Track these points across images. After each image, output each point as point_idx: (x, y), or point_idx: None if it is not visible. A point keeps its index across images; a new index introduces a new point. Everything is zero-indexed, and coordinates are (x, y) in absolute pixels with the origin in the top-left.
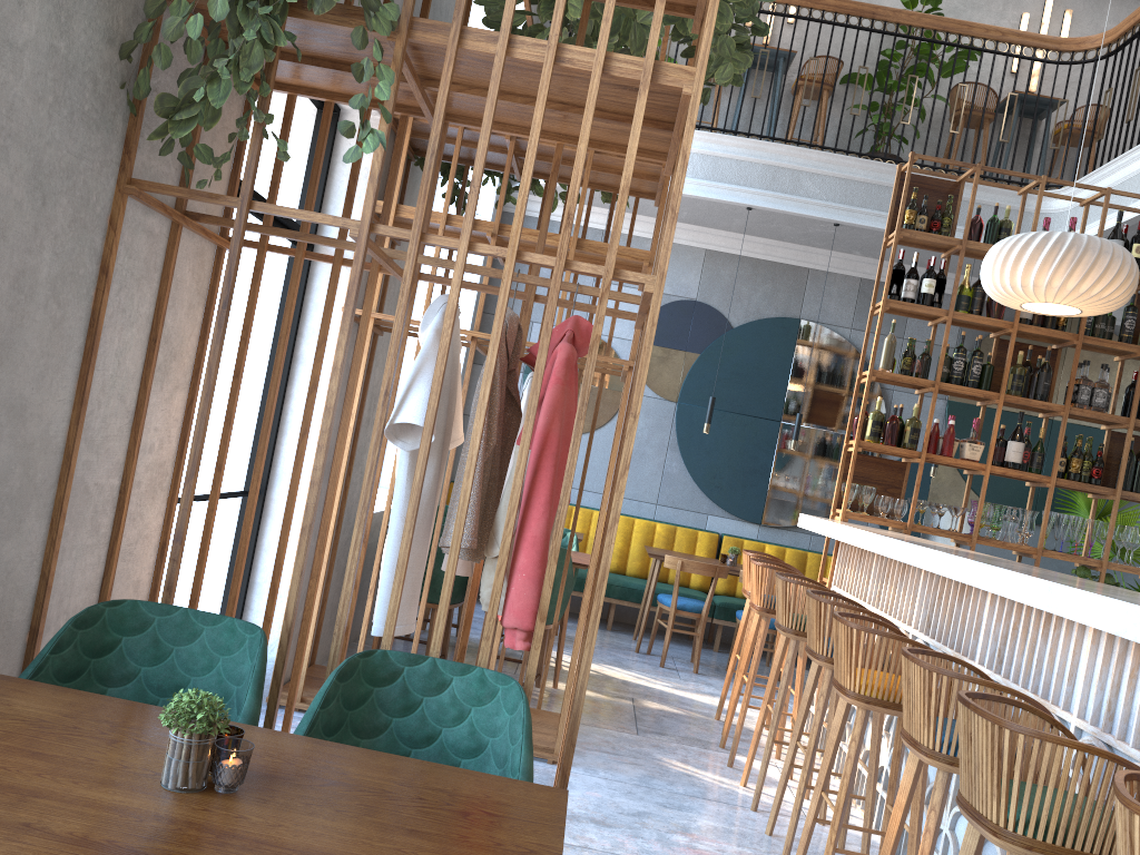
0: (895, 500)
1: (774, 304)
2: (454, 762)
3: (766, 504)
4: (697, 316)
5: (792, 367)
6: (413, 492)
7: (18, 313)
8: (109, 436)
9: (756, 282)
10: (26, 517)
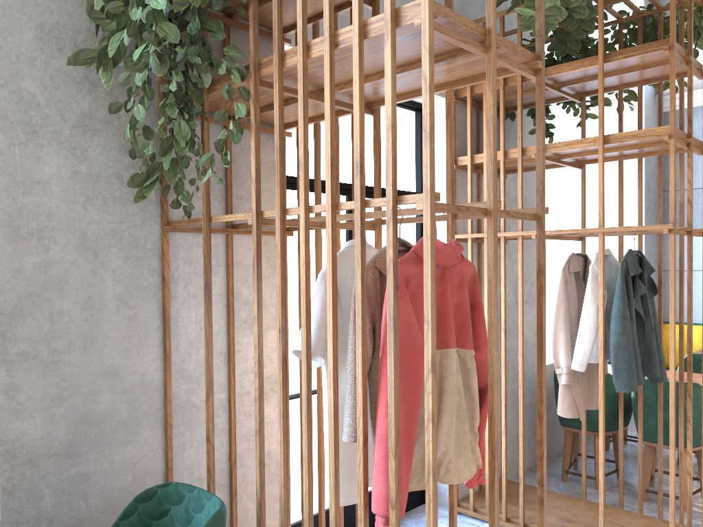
0: None
1: None
2: None
3: None
4: None
5: None
6: (303, 402)
7: (93, 320)
8: None
9: None
10: (140, 430)
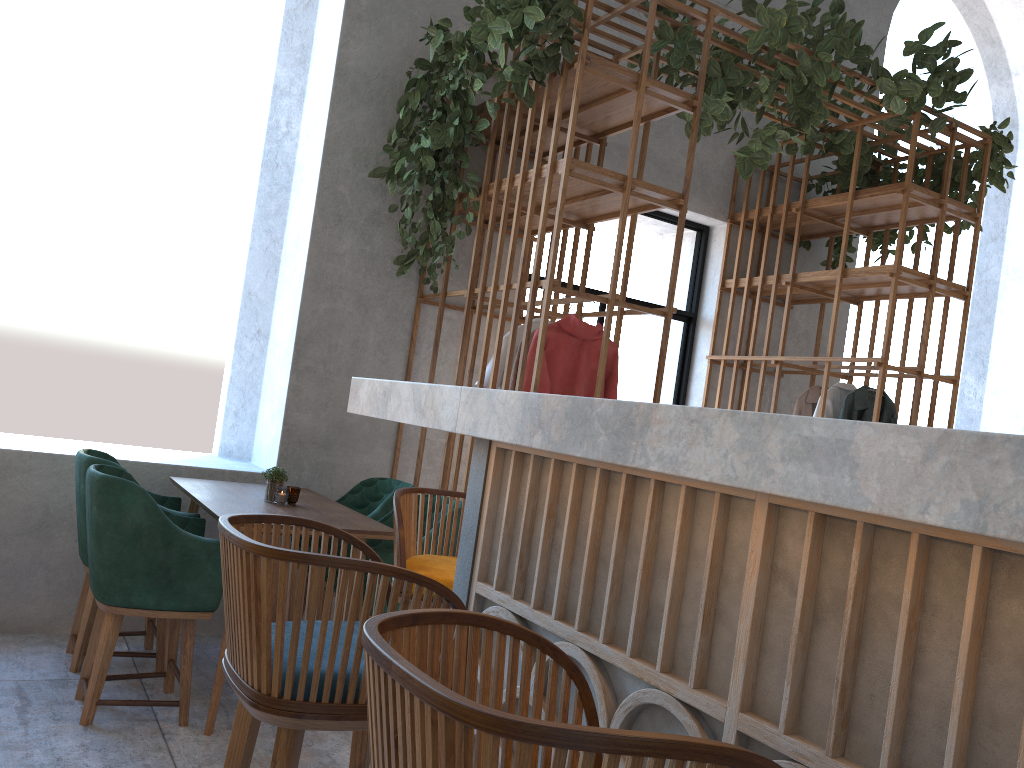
0: None
1: None
2: None
3: None
4: None
5: None
6: None
7: (357, 357)
8: None
9: None
10: (376, 446)
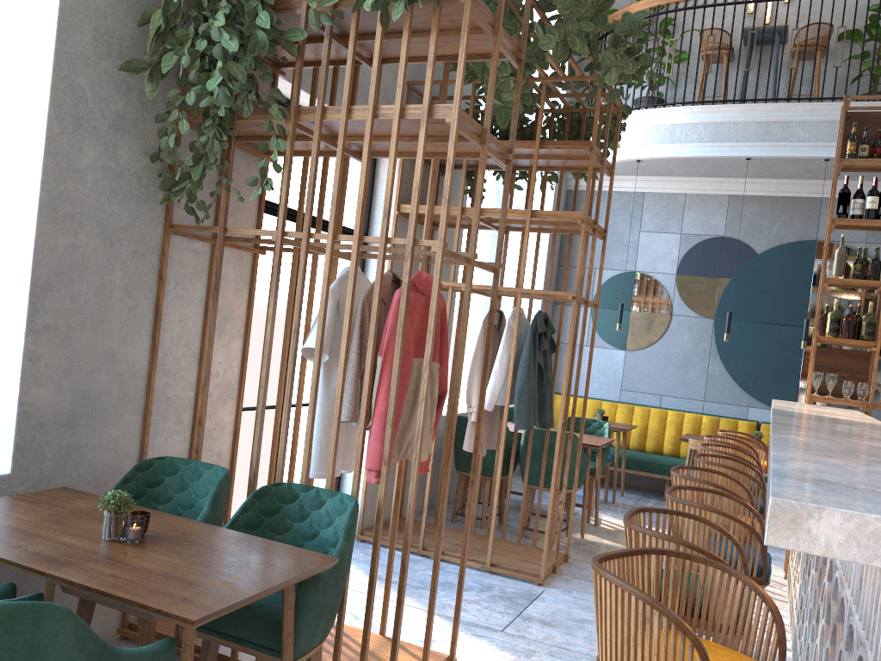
0: (857, 384)
1: (792, 231)
2: (326, 549)
3: (798, 396)
4: (726, 249)
5: (812, 281)
6: (311, 388)
7: (102, 305)
8: (181, 368)
9: (774, 215)
10: (125, 413)
